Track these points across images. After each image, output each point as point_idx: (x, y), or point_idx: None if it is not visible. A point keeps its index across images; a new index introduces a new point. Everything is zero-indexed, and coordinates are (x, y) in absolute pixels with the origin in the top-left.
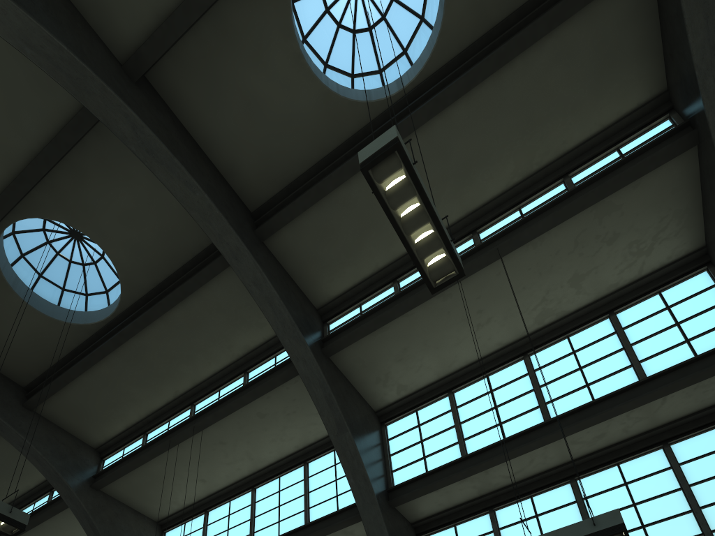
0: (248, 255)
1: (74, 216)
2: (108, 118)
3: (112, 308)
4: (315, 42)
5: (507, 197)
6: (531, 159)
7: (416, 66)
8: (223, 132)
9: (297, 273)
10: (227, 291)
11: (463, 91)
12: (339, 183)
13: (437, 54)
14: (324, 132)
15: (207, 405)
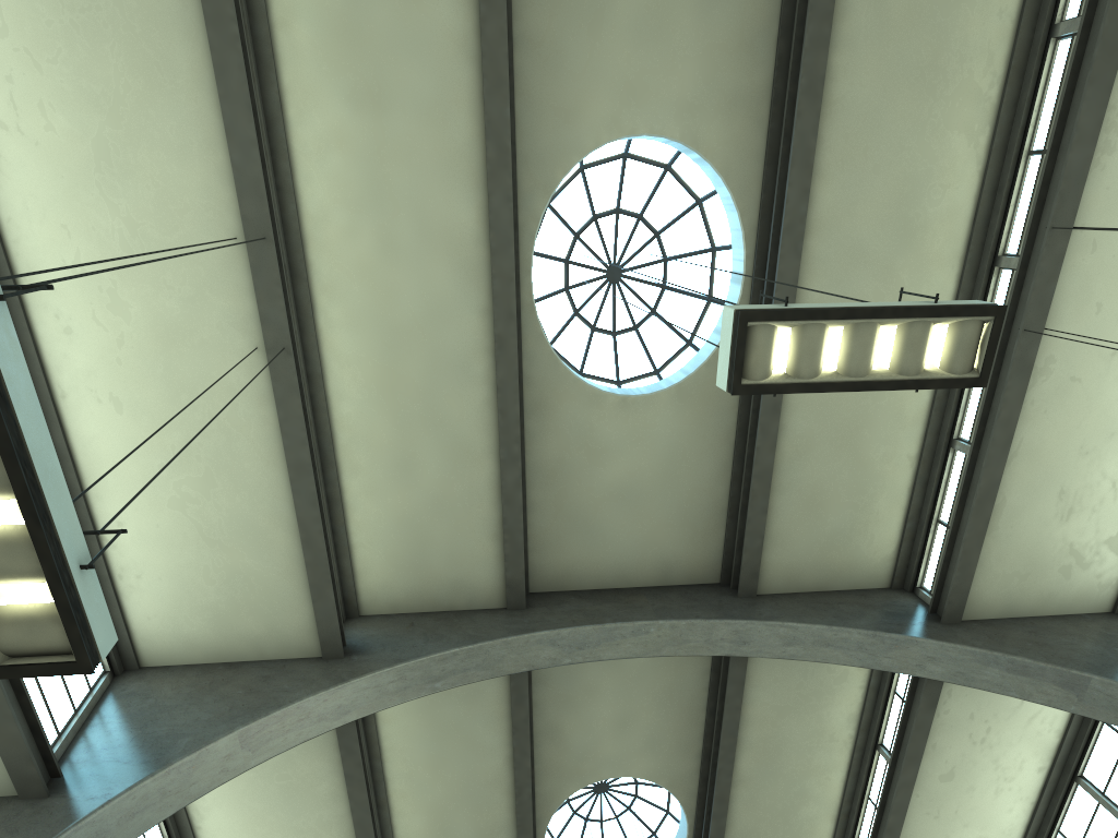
0: (753, 624)
1: (581, 773)
2: (529, 661)
3: (683, 823)
4: (629, 371)
5: (997, 168)
6: (977, 93)
7: (735, 240)
8: (626, 550)
9: (825, 580)
10: (770, 684)
11: (806, 176)
12: (773, 441)
13: (743, 198)
14: (710, 422)
15: (869, 828)
